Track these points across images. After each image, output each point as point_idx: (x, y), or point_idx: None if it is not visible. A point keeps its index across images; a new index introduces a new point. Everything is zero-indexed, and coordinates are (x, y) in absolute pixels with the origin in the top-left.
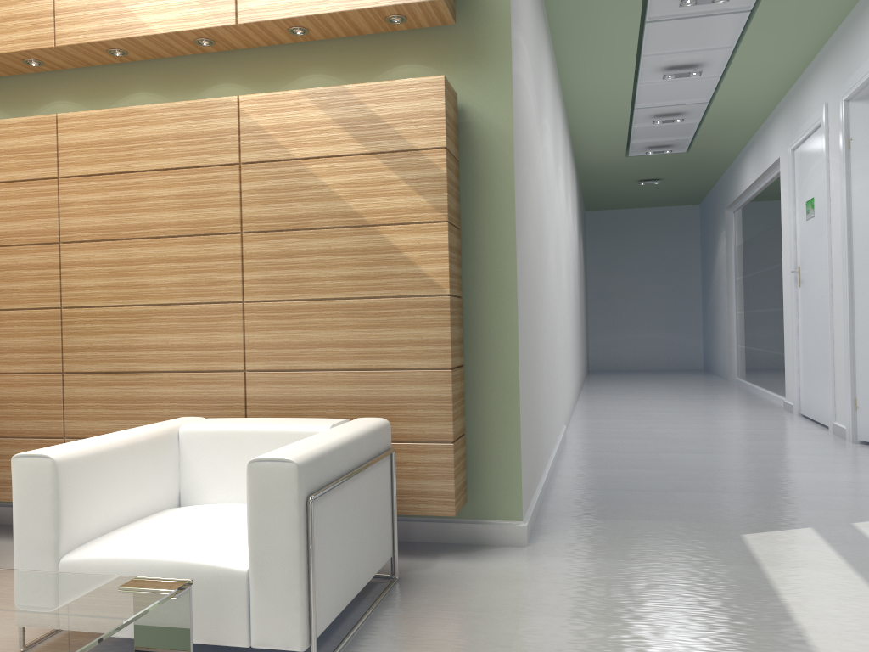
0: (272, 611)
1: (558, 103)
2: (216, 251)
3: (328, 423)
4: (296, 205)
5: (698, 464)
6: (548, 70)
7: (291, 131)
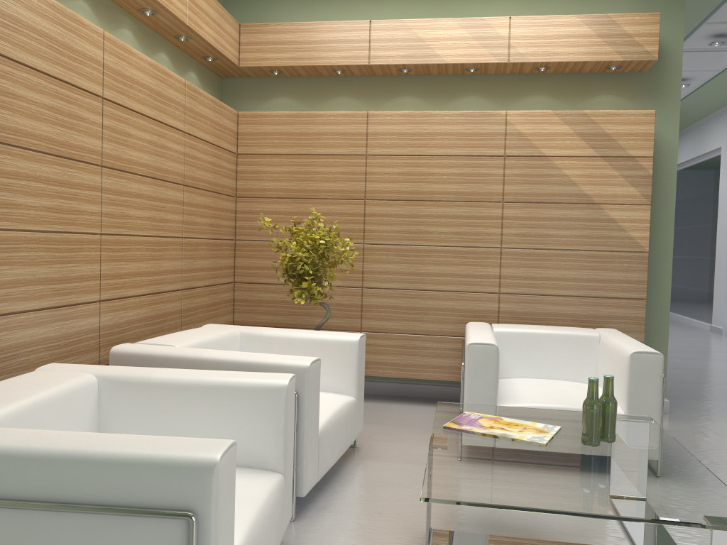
0: None
1: None
2: (483, 213)
3: (592, 330)
4: (544, 187)
5: (704, 367)
6: None
7: (543, 137)
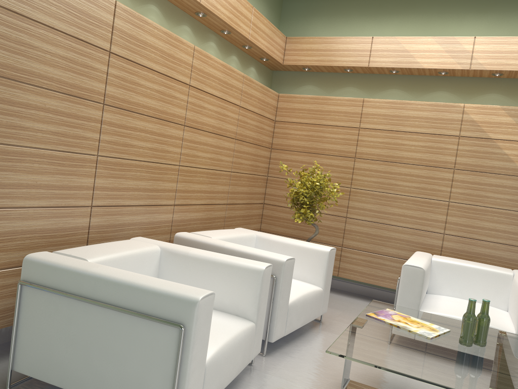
0: None
1: None
2: (438, 175)
3: (509, 270)
4: (487, 161)
5: None
6: None
7: (491, 125)
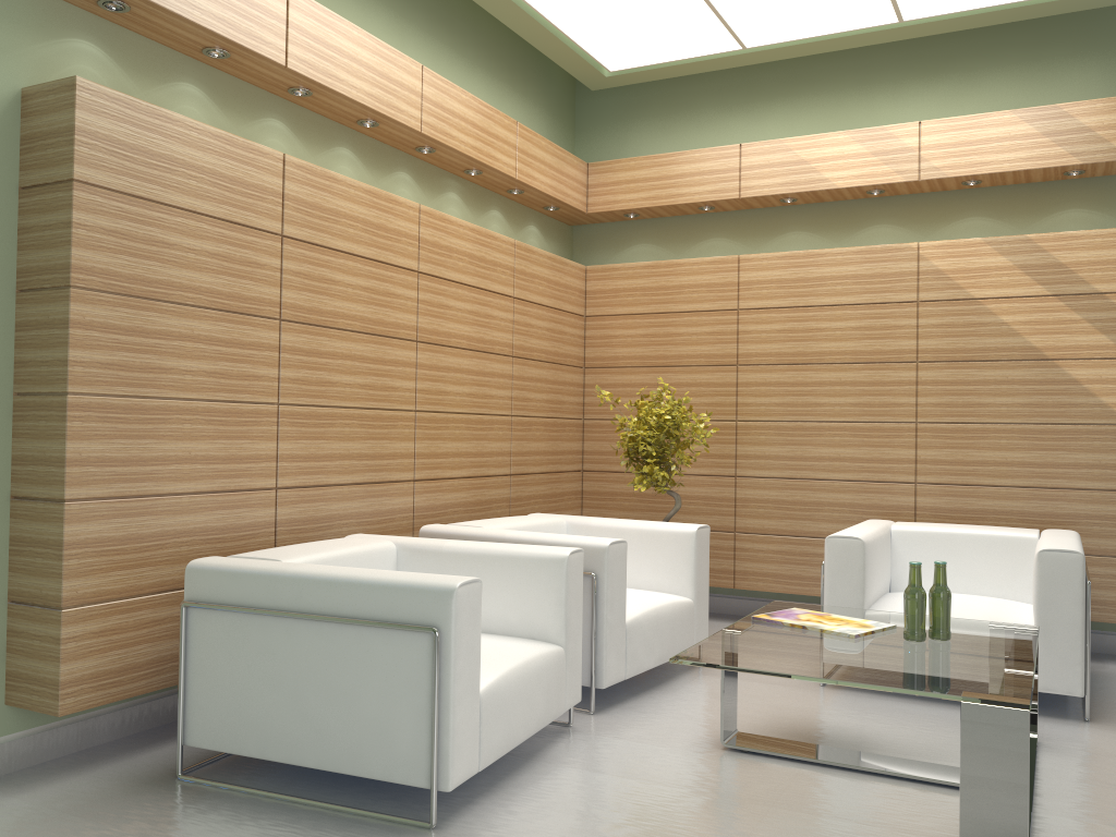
0: (1056, 664)
1: None
2: (891, 377)
3: (1031, 531)
4: (973, 339)
5: None
6: None
7: (971, 274)
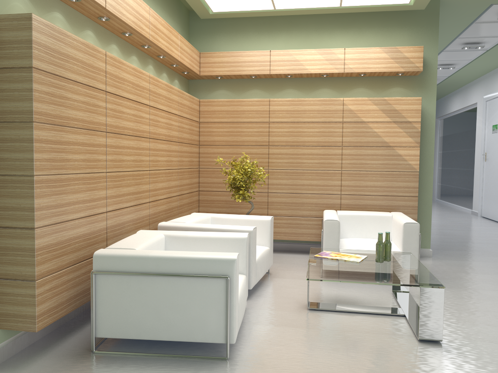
0: None
1: None
2: (332, 152)
3: (388, 213)
4: (363, 138)
5: (459, 234)
6: None
7: (363, 112)
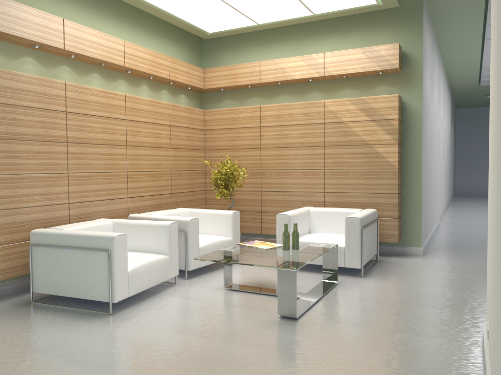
0: (351, 257)
1: (441, 72)
2: (315, 152)
3: (358, 209)
4: (344, 137)
5: None
6: (436, 64)
7: (342, 112)
